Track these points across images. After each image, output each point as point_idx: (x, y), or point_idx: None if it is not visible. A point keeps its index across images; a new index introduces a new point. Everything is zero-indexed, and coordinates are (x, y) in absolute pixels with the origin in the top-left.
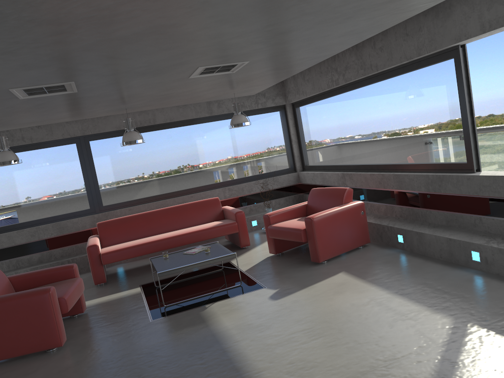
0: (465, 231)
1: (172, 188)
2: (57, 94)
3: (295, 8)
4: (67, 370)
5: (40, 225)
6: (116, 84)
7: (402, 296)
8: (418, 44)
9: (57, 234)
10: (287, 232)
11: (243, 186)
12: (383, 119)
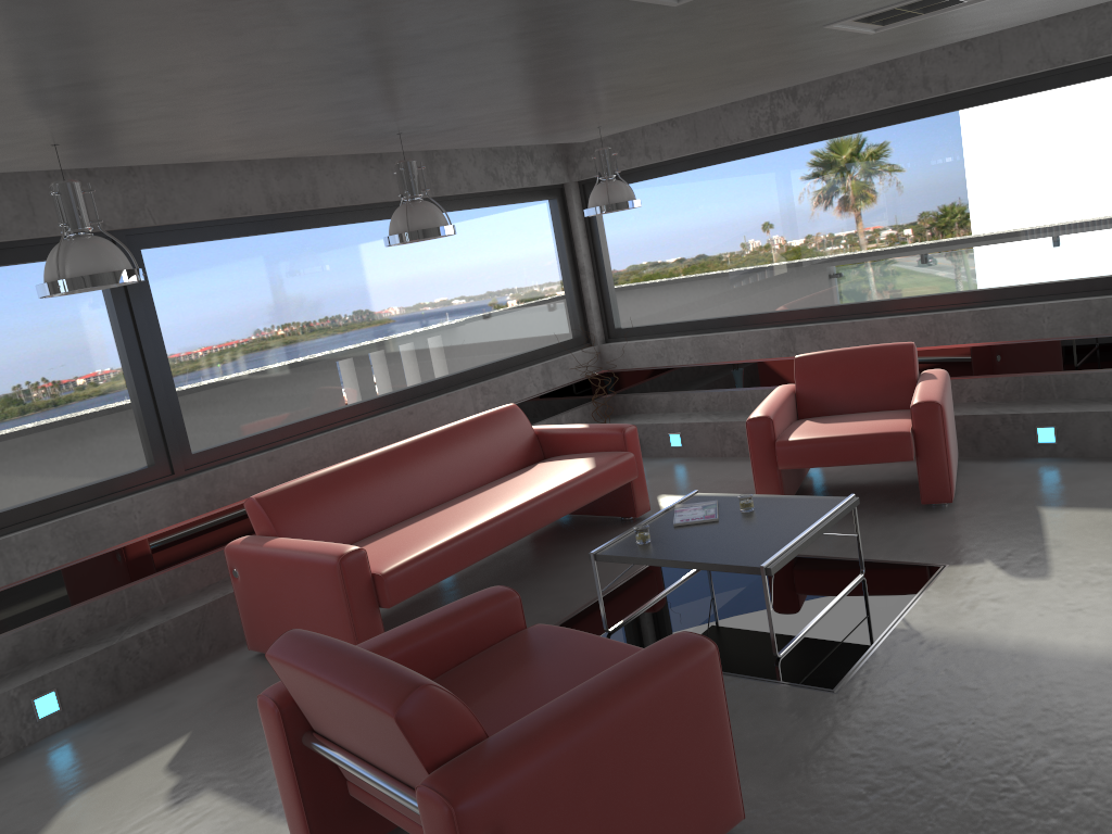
0: None
1: (356, 394)
2: (642, 1)
3: None
4: None
5: (3, 533)
6: (761, 3)
7: None
8: (1092, 33)
9: (70, 558)
10: (860, 445)
11: (508, 381)
12: (925, 201)
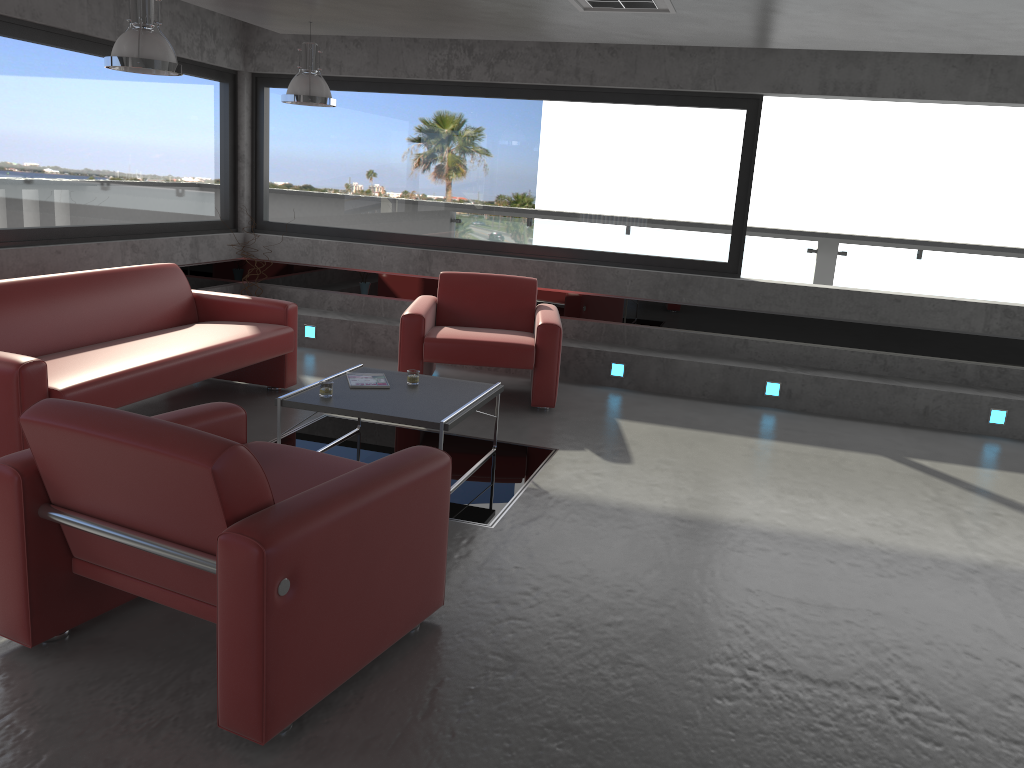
0: (723, 358)
1: (2, 219)
2: None
3: (1012, 10)
4: (589, 633)
5: None
6: None
7: (775, 439)
8: (701, 71)
9: None
10: (494, 351)
11: (159, 245)
12: (557, 169)
